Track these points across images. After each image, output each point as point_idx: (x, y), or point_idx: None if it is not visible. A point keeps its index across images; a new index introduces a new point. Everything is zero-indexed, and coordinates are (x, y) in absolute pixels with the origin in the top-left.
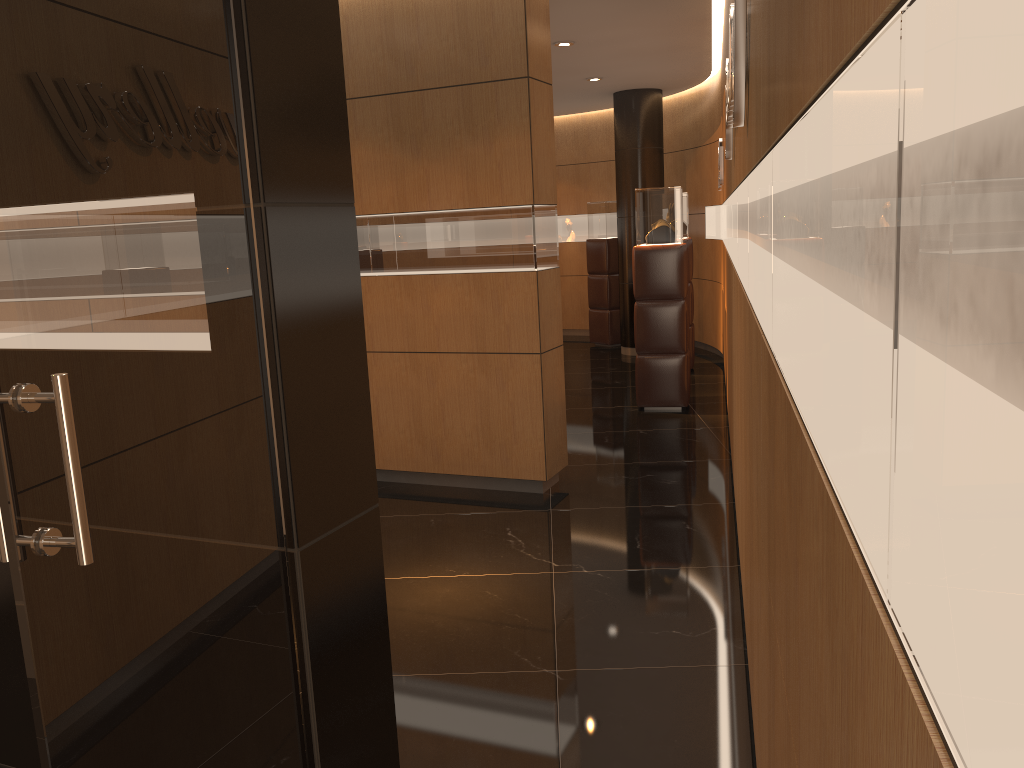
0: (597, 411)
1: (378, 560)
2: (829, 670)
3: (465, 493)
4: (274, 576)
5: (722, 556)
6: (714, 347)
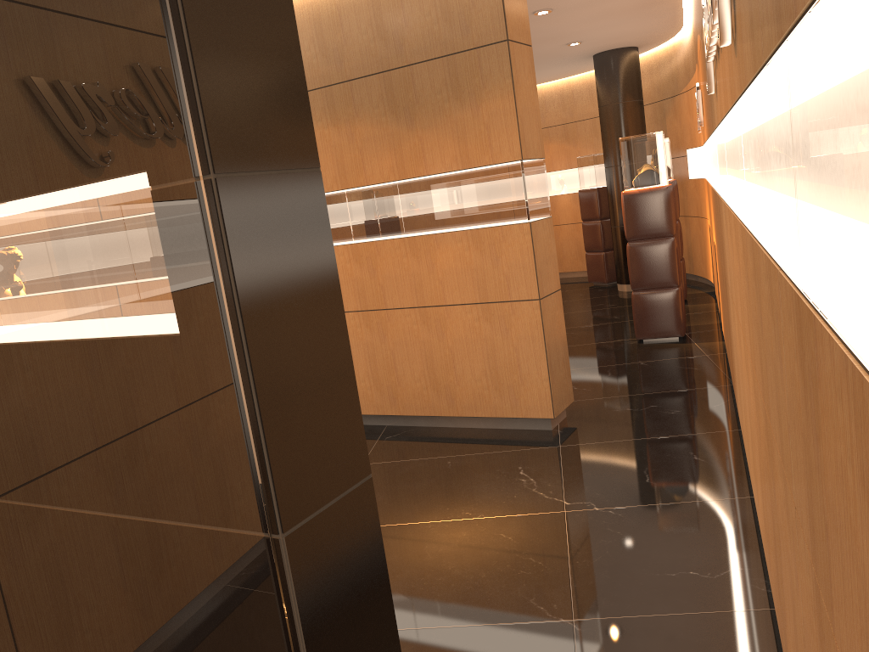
0: (599, 346)
1: (375, 532)
2: None
3: (479, 433)
4: (257, 567)
5: (733, 487)
6: (704, 278)
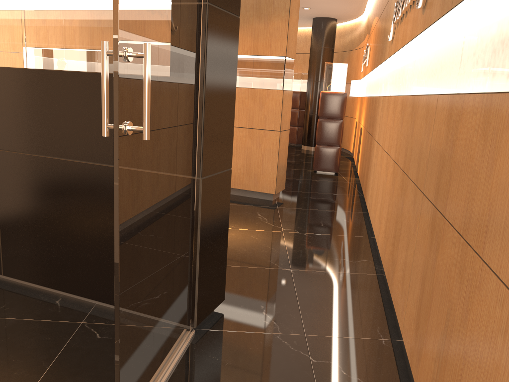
0: (293, 170)
1: (228, 195)
2: None
3: (234, 197)
4: (191, 188)
5: (363, 233)
6: (347, 150)
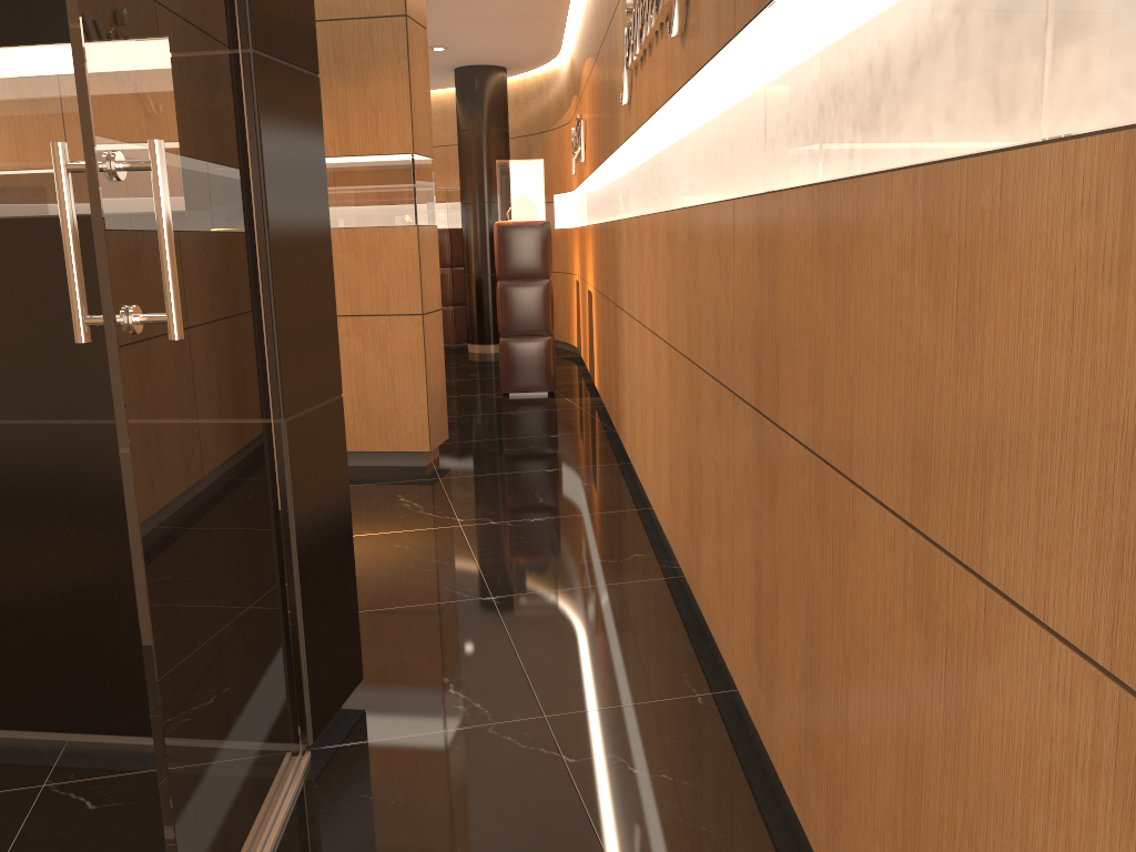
0: (460, 399)
1: (343, 453)
2: (929, 300)
3: None
4: (266, 443)
5: (626, 503)
6: (566, 343)
